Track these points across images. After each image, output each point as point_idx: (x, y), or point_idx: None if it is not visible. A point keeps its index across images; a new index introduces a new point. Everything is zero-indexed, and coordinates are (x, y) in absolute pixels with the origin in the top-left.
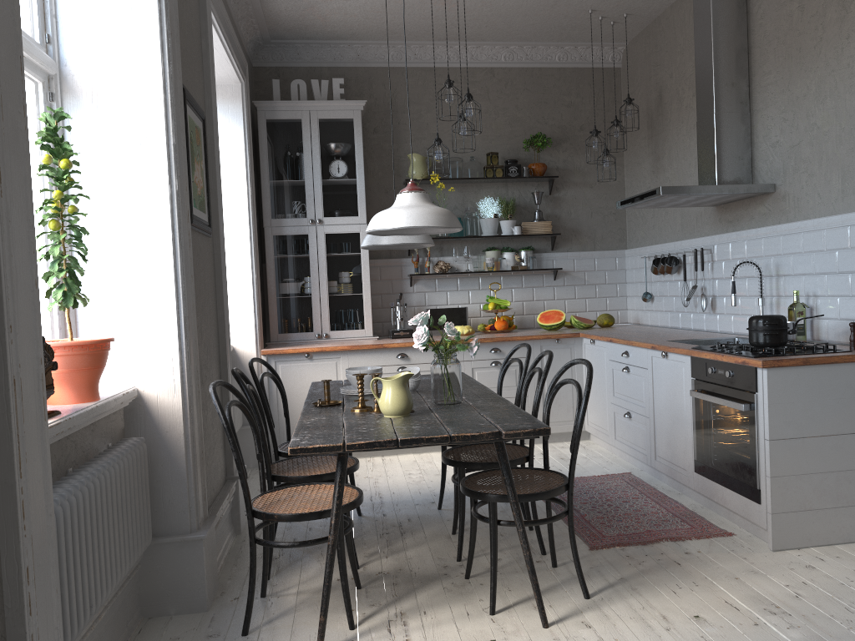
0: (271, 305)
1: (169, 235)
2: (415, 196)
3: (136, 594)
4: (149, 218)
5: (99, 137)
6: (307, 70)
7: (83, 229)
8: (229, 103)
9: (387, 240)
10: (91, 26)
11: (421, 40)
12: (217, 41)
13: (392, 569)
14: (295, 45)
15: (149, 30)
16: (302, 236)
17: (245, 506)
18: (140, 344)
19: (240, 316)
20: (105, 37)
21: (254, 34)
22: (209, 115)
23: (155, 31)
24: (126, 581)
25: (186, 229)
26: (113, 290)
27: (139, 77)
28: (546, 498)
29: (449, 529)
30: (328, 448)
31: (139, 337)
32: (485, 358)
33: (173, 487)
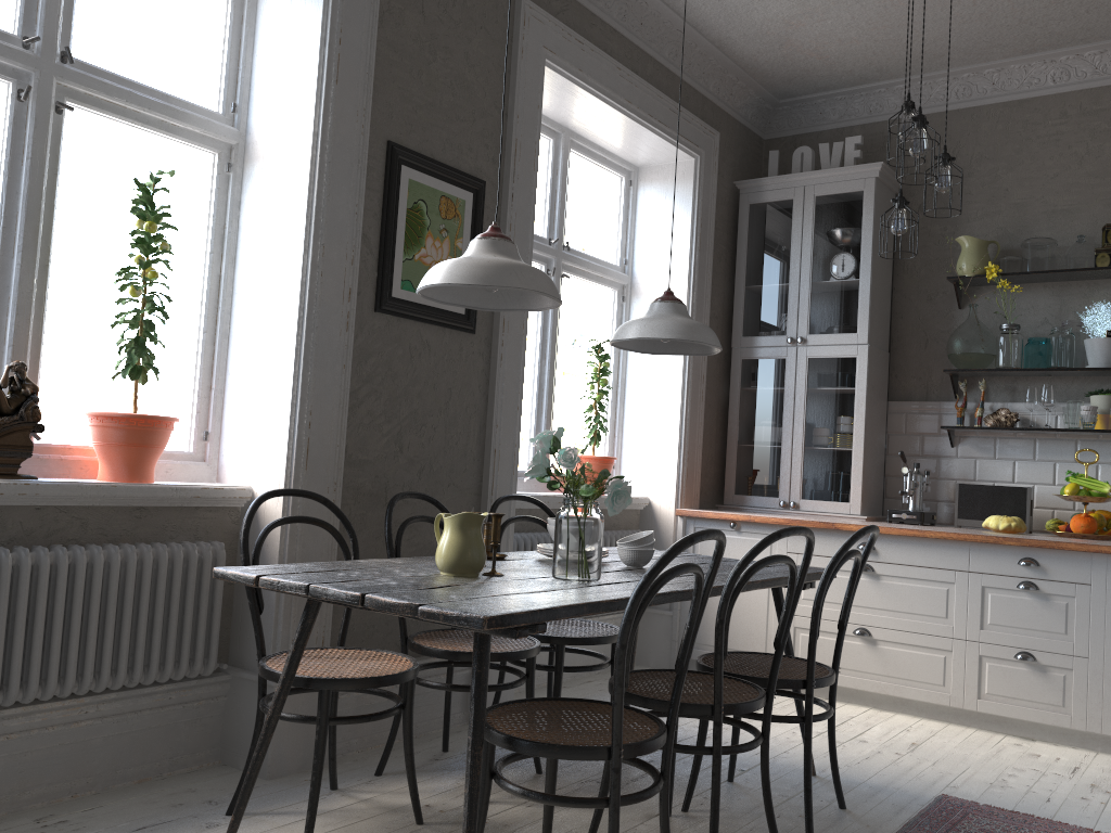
0: (729, 453)
1: (296, 313)
2: (477, 244)
3: (215, 730)
4: (284, 293)
5: (261, 206)
6: (832, 134)
7: (152, 296)
8: (678, 185)
9: (622, 334)
10: (271, 87)
11: (993, 59)
12: (598, 101)
13: (500, 821)
14: (814, 101)
15: (309, 80)
16: (778, 361)
17: (256, 647)
18: (261, 438)
19: (662, 461)
20: (278, 97)
21: (747, 95)
22: (506, 186)
23: (314, 80)
24: (175, 704)
25: (340, 309)
26: (250, 375)
27: (296, 134)
28: (544, 756)
29: (677, 808)
30: (243, 579)
31: (261, 430)
32: (1008, 573)
33: (263, 613)
